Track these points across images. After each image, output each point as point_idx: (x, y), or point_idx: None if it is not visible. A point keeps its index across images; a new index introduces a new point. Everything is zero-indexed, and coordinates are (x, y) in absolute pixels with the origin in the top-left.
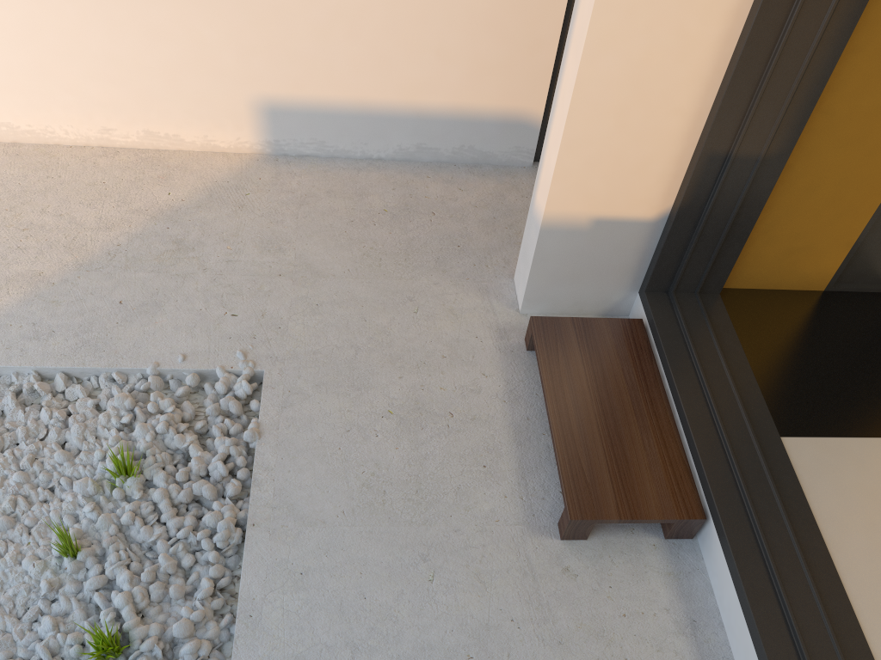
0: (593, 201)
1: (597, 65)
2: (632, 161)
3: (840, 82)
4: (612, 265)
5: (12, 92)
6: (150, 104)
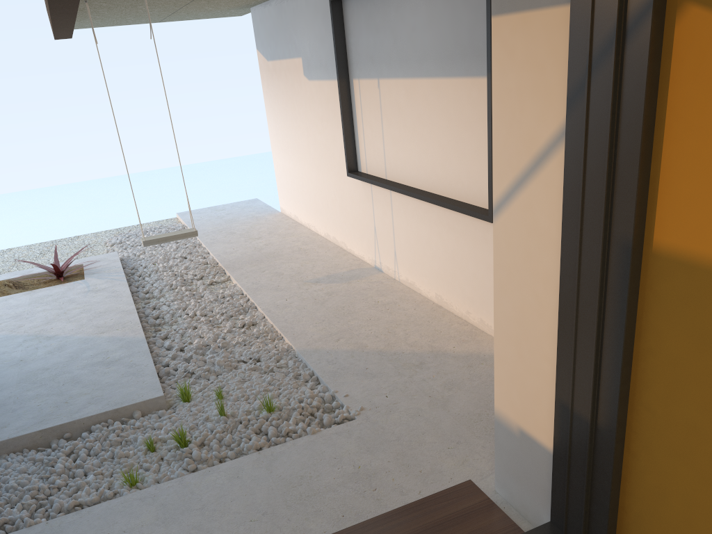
0: (516, 411)
1: (501, 304)
2: (530, 388)
3: (649, 380)
4: (536, 481)
5: (444, 281)
6: (484, 304)
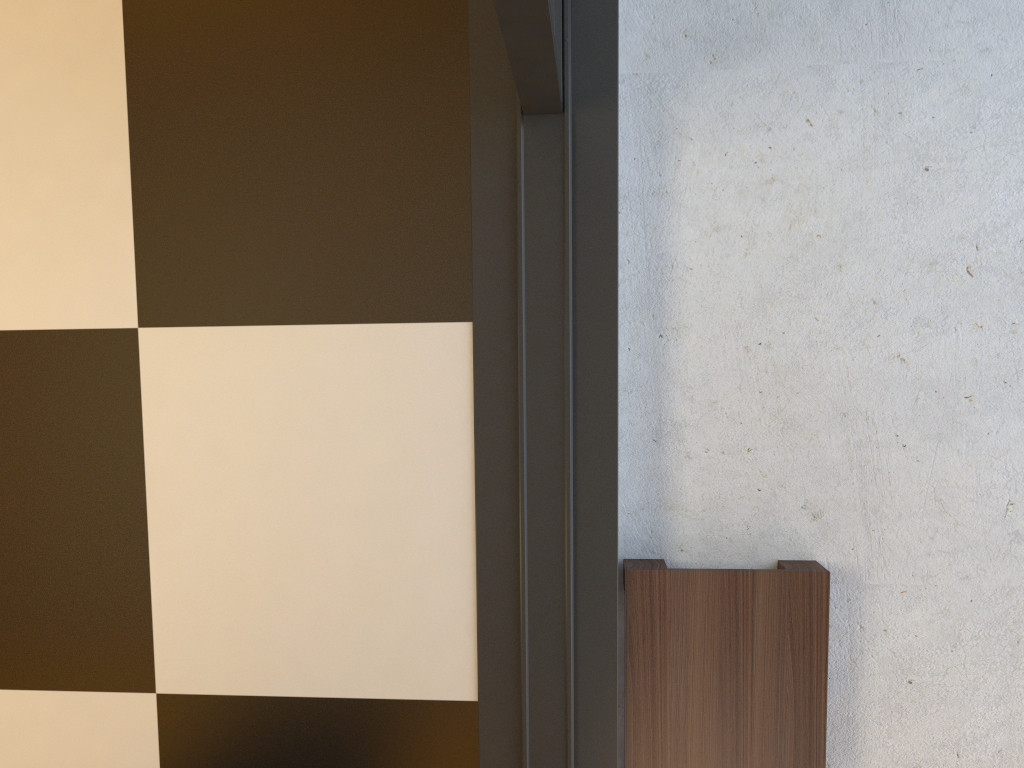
0: None
1: None
2: None
3: None
4: None
5: None
6: None
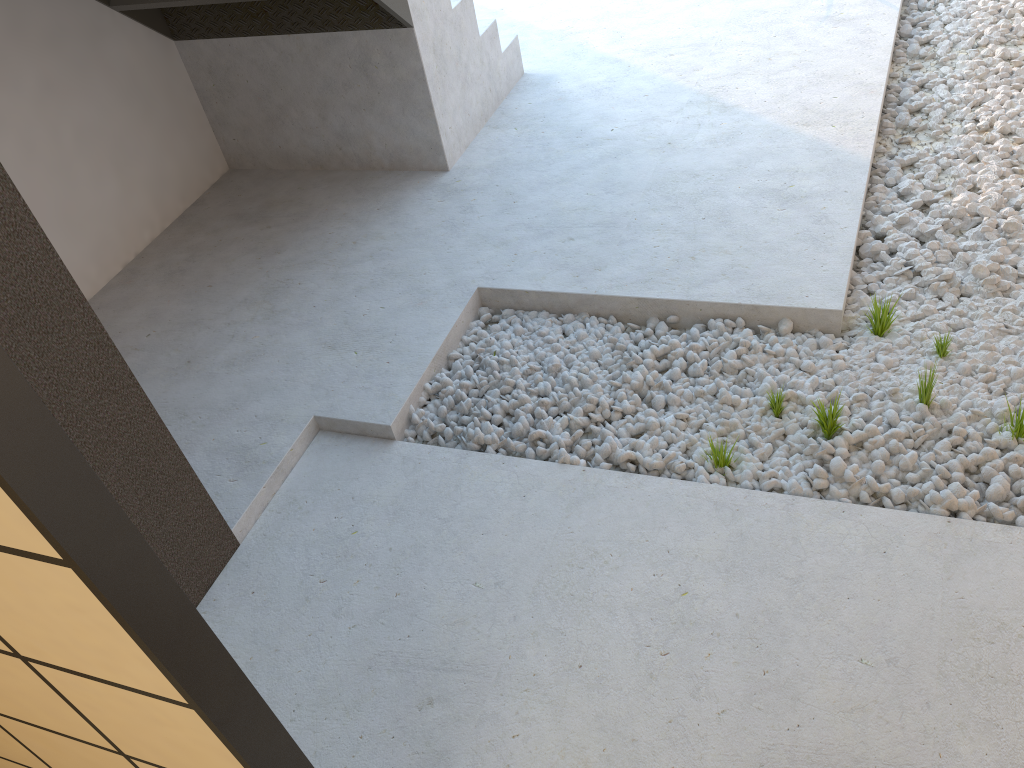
0: None
1: None
2: None
3: None
4: None
5: None
6: None
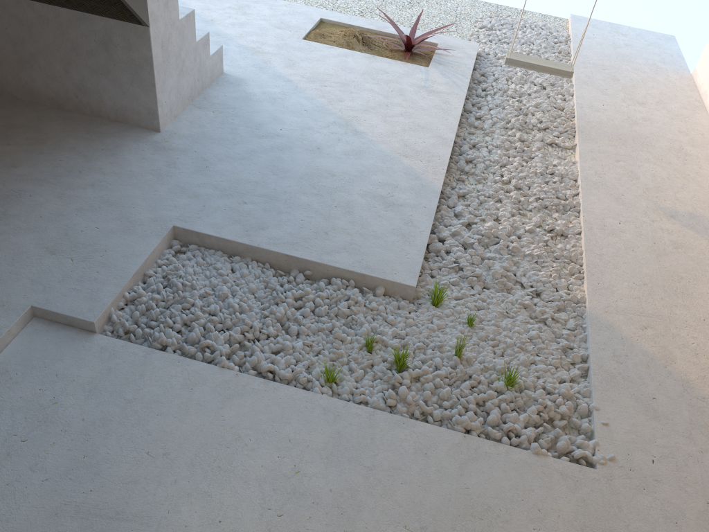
0: None
1: None
2: None
3: None
4: None
5: None
6: None
